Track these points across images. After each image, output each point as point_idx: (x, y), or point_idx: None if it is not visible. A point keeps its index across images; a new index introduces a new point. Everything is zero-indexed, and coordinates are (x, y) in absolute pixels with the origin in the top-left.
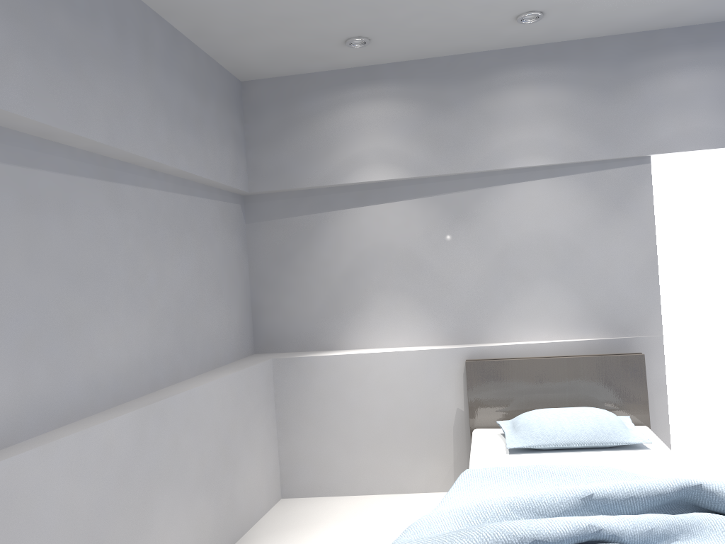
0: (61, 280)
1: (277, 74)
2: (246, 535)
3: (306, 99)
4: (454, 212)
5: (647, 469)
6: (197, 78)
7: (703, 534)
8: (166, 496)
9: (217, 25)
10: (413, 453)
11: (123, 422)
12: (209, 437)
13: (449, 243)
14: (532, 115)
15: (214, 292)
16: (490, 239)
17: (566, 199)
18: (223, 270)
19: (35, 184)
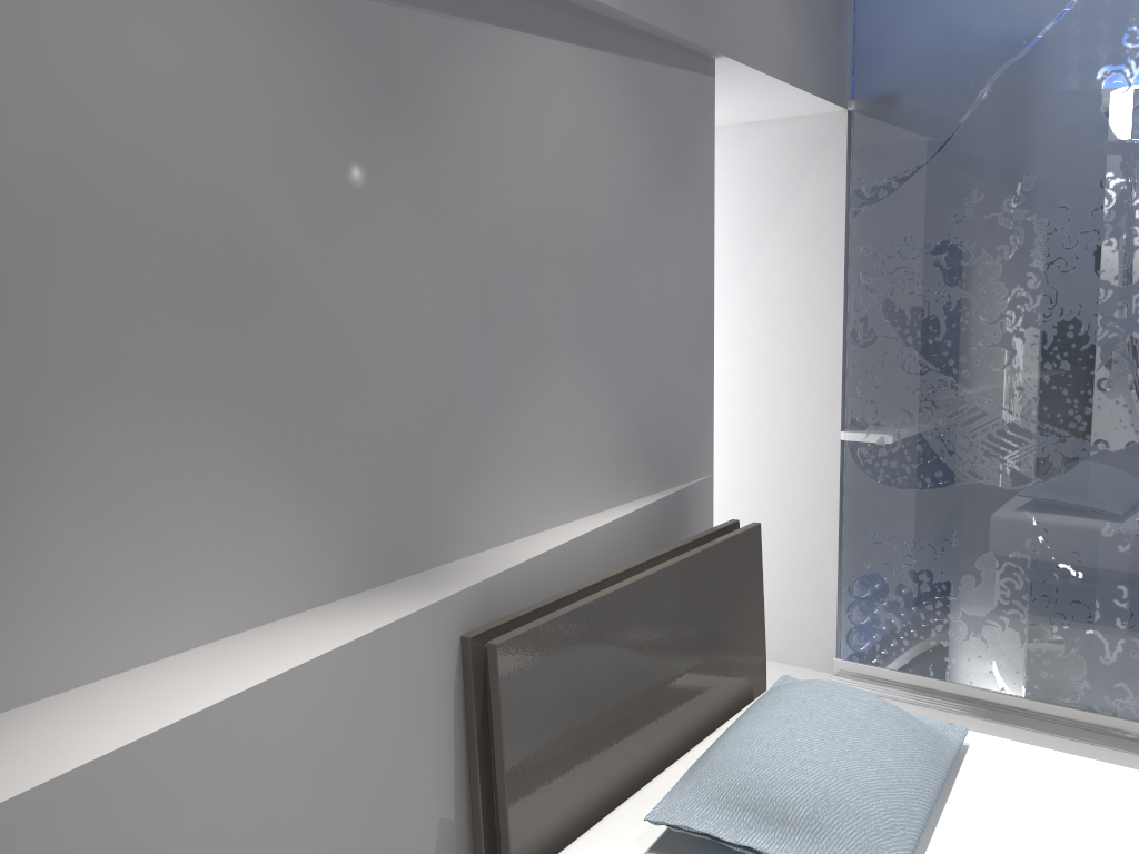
0: None
1: None
2: None
3: None
4: (376, 78)
5: (1123, 804)
6: None
7: None
8: None
9: None
10: None
11: None
12: None
13: (360, 199)
14: None
15: None
16: (465, 204)
17: (608, 120)
18: None
19: None
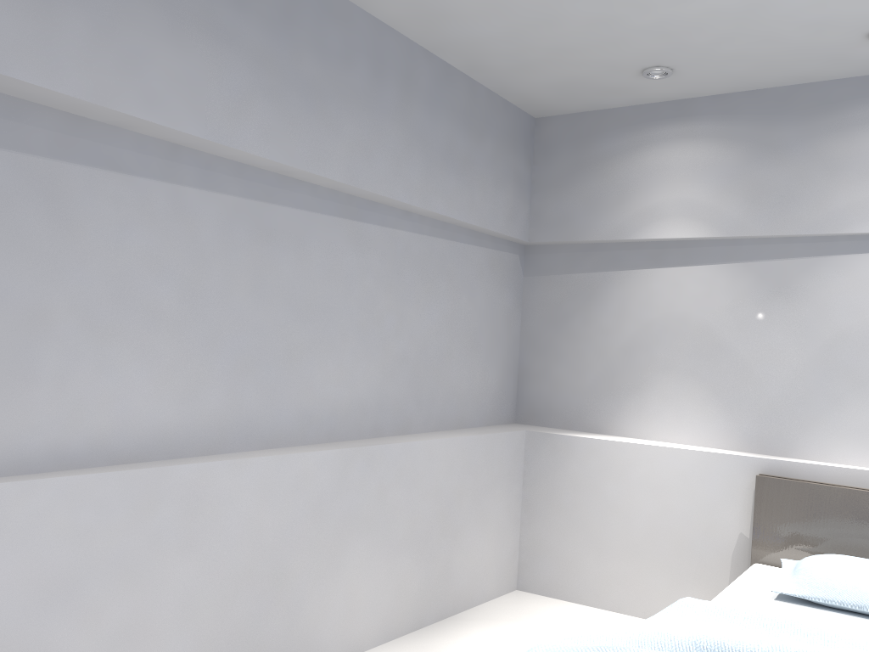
0: (286, 311)
1: (573, 109)
2: (458, 615)
3: (604, 139)
4: (772, 284)
5: None
6: (472, 115)
7: None
8: (364, 543)
9: (491, 59)
10: (675, 576)
11: (324, 457)
12: (426, 497)
13: (761, 323)
14: None
15: (468, 347)
16: (817, 323)
17: None
18: (483, 325)
19: (270, 218)
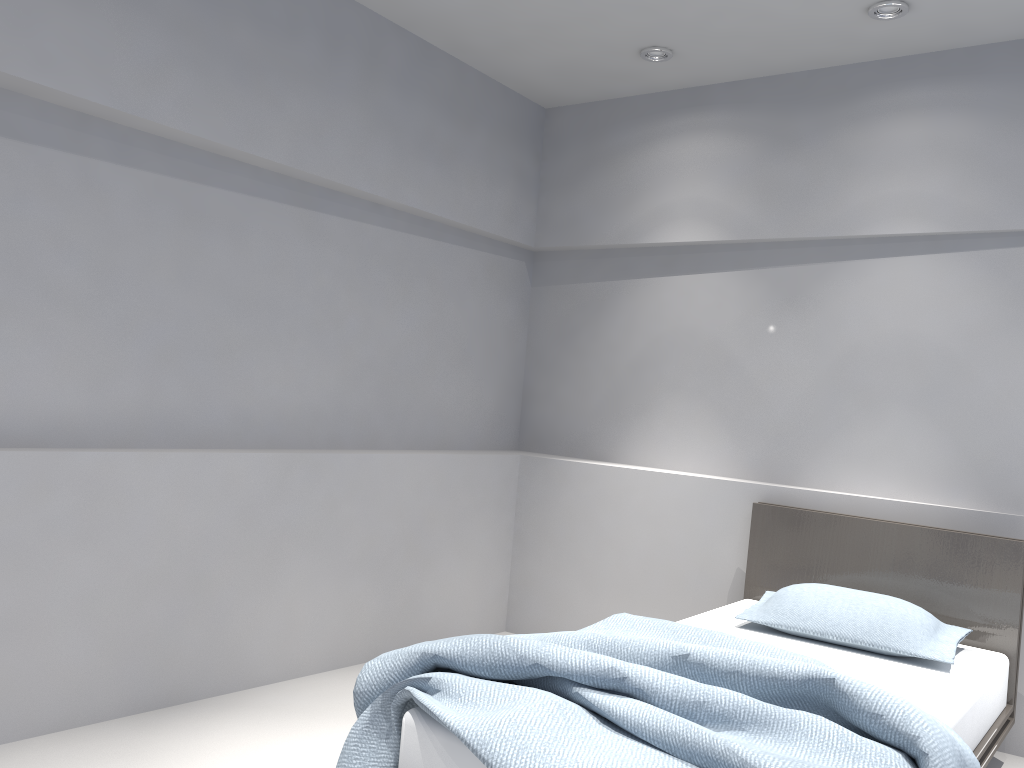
0: (219, 302)
1: (583, 98)
2: None
3: (615, 131)
4: (785, 293)
5: (895, 686)
6: (458, 101)
7: (788, 736)
8: (306, 559)
9: (471, 36)
10: (669, 615)
11: (257, 461)
12: (388, 516)
13: (772, 337)
14: (915, 158)
15: (456, 360)
16: (829, 337)
17: (953, 288)
18: (477, 337)
19: (201, 200)
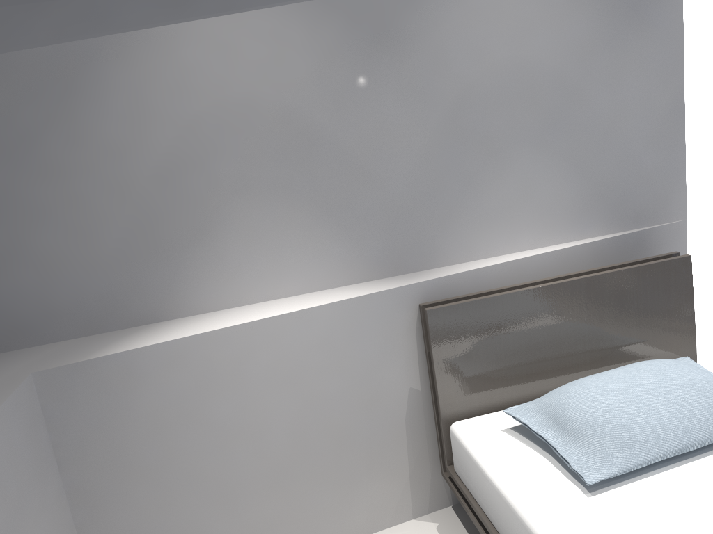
0: None
1: None
2: None
3: None
4: (370, 29)
5: None
6: None
7: None
8: None
9: None
10: (343, 480)
11: None
12: None
13: (365, 92)
14: None
15: None
16: (436, 80)
17: (557, 1)
18: None
19: None
